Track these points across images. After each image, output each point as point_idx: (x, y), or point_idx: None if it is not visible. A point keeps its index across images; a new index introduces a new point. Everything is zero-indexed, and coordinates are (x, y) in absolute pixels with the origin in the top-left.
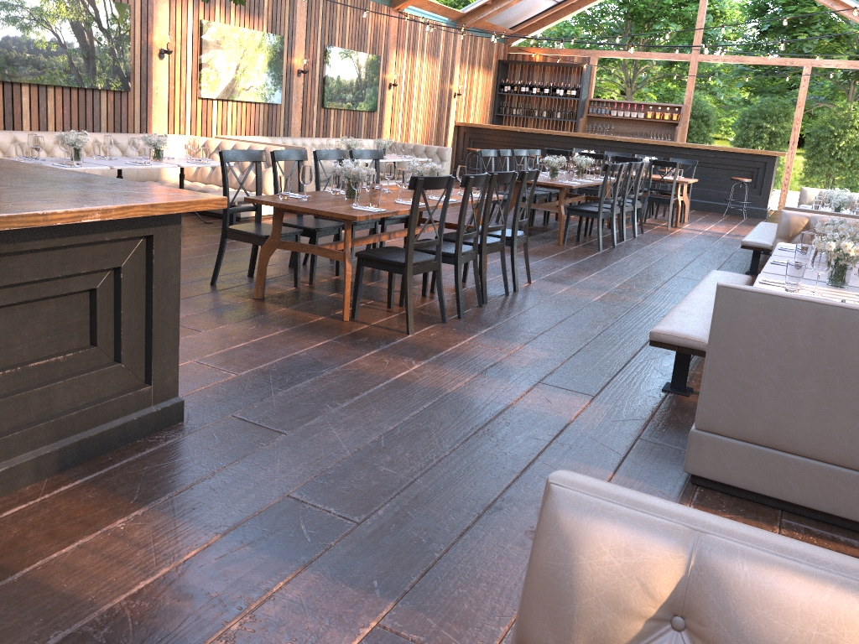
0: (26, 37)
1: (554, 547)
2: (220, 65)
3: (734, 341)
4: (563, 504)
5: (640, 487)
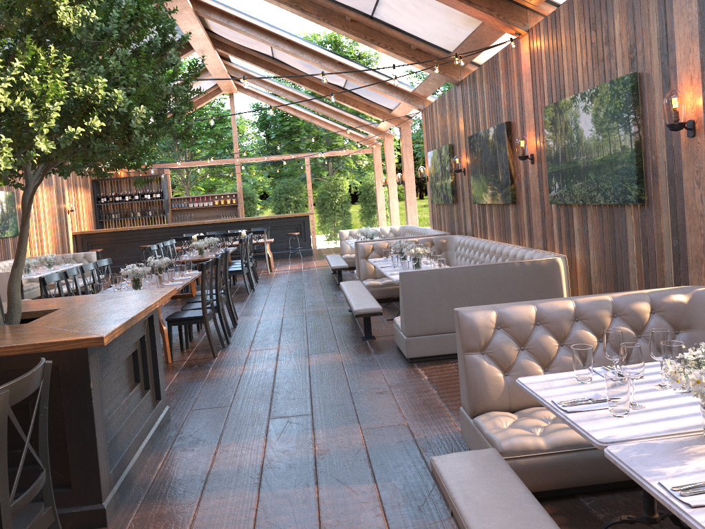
0: None
1: (468, 321)
2: None
3: (412, 294)
4: (464, 312)
5: (395, 370)
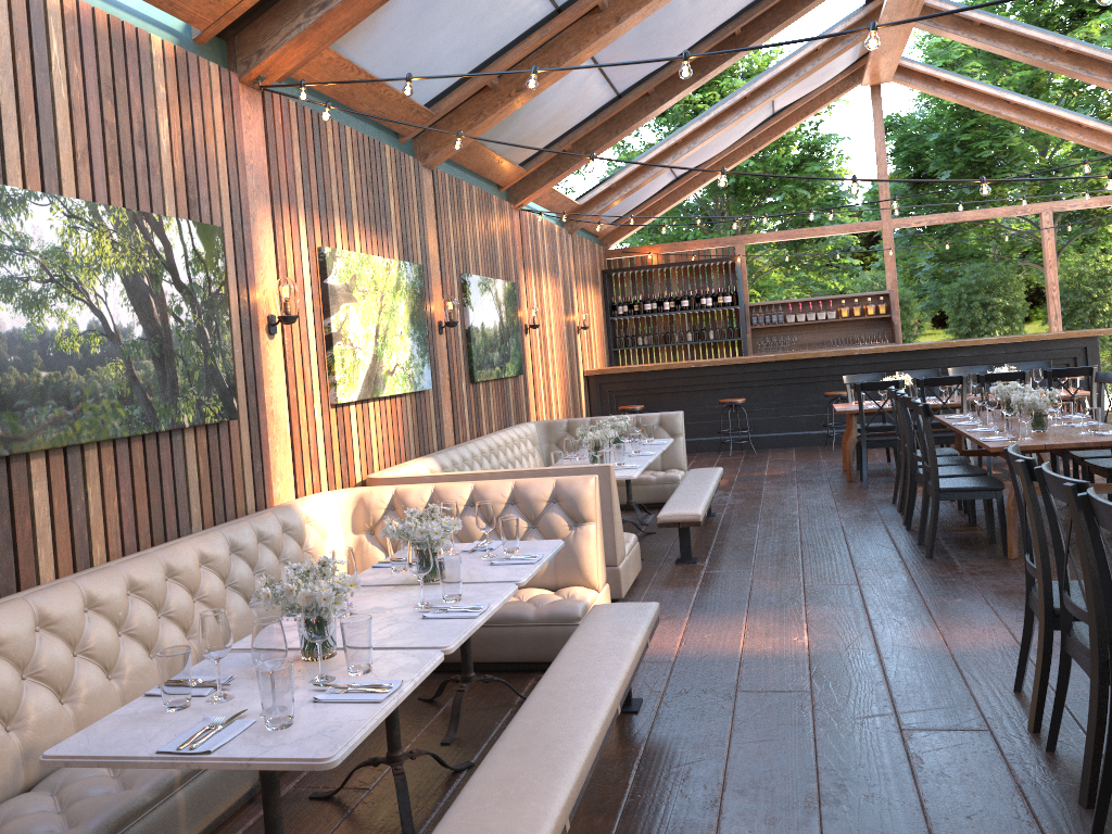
0: (37, 327)
1: None
2: (355, 333)
3: None
4: None
5: None
